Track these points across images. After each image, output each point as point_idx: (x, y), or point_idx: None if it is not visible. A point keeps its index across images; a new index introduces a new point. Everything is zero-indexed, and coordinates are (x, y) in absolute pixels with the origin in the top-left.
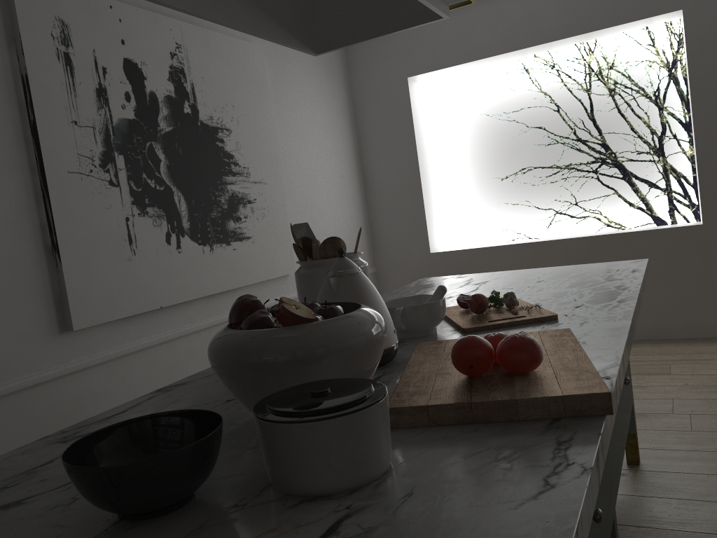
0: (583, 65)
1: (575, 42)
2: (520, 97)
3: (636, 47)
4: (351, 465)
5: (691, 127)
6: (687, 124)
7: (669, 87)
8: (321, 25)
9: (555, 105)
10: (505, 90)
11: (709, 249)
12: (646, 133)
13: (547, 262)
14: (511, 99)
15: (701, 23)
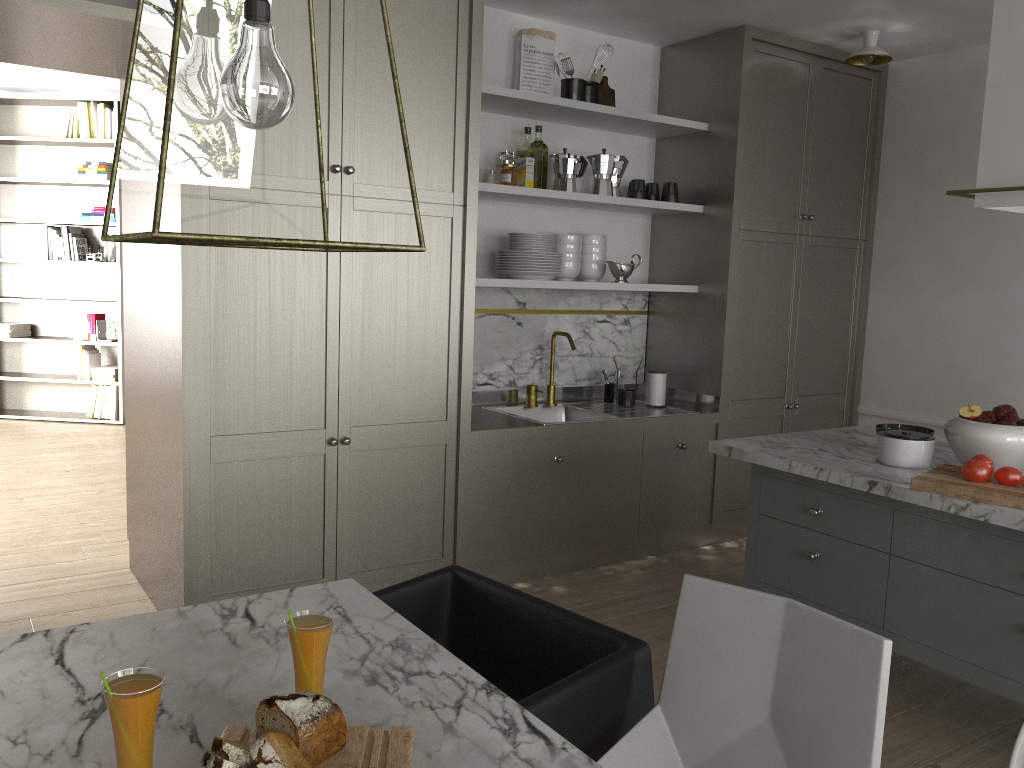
0: None
1: None
2: None
3: None
4: (878, 452)
5: None
6: None
7: None
8: None
9: None
10: None
11: None
12: None
13: None
14: None
15: None
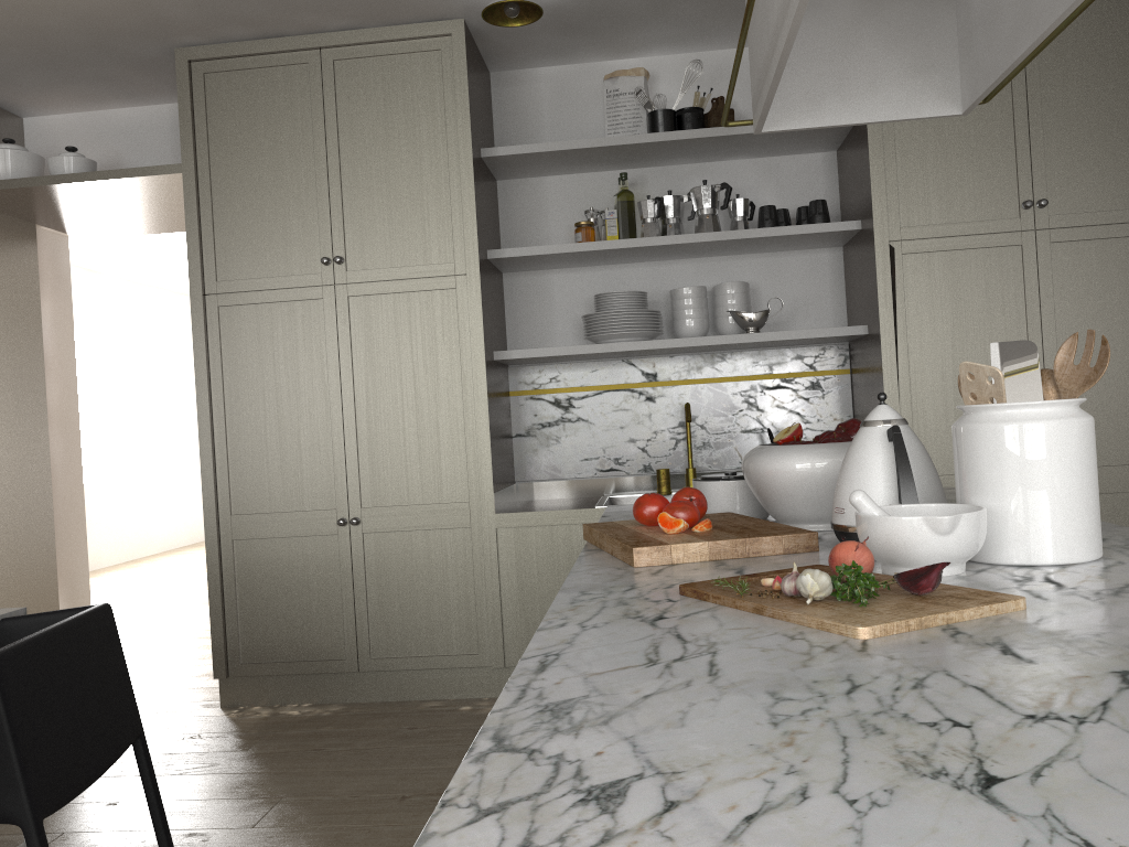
0: None
1: None
2: None
3: None
4: None
5: None
6: None
7: None
8: None
9: None
10: None
11: None
12: None
13: None
14: None
15: None
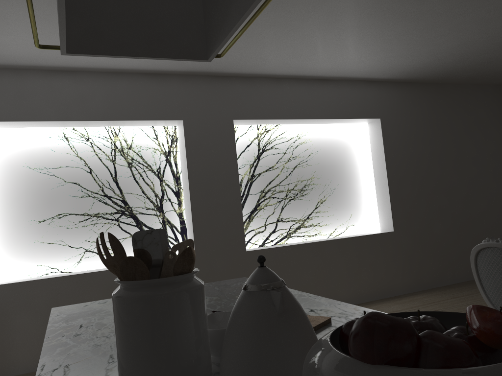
0: (110, 143)
1: (111, 125)
2: (60, 157)
3: (146, 138)
4: None
5: (179, 195)
6: (177, 192)
7: (166, 167)
8: (75, 26)
9: (88, 168)
10: (47, 150)
11: (199, 274)
12: (152, 195)
13: (87, 290)
14: (52, 158)
15: (193, 131)
